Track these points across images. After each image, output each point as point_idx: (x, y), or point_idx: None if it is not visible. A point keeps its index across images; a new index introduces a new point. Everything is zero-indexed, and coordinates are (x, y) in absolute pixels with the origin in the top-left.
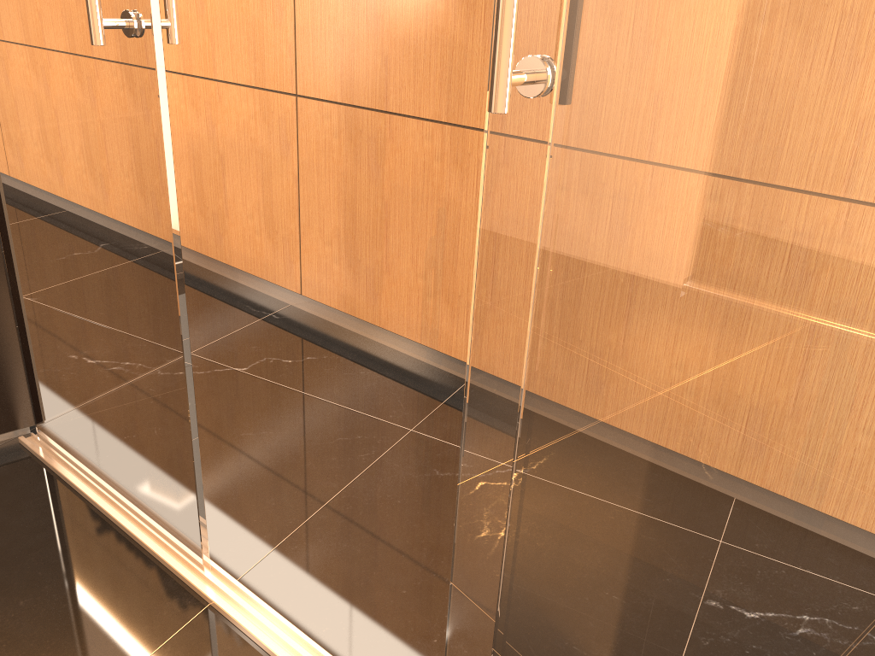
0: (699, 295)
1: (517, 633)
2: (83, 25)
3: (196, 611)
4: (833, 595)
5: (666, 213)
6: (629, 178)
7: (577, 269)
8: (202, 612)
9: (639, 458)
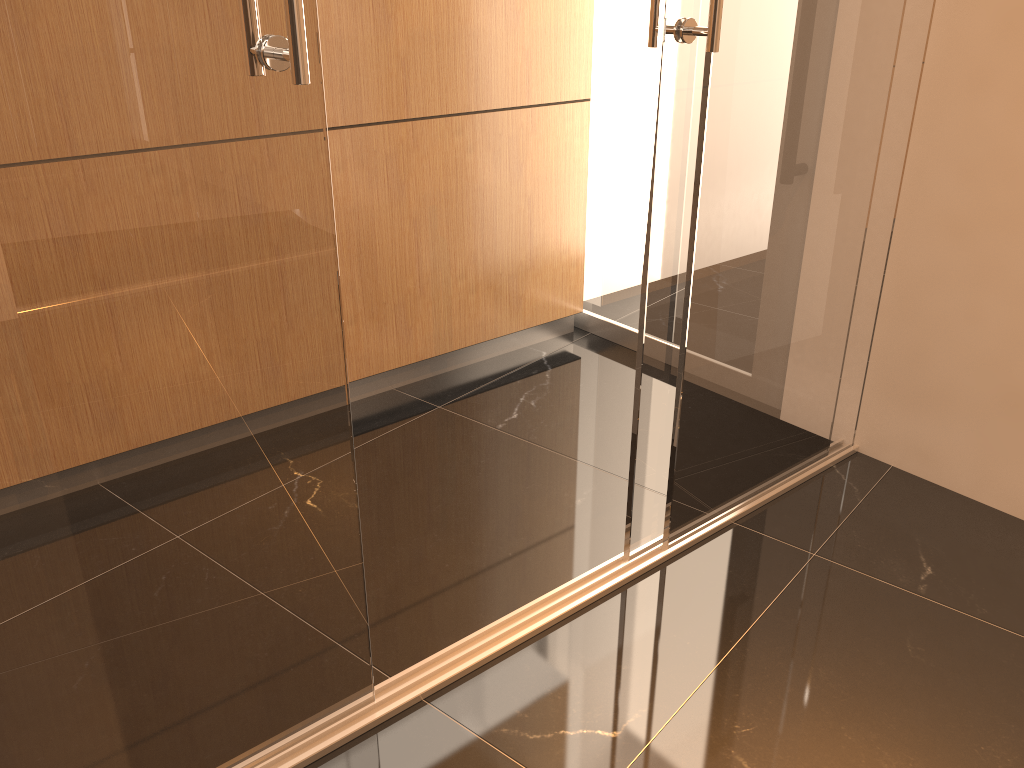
0: (765, 121)
1: (693, 385)
2: (151, 71)
3: (430, 710)
4: (801, 231)
5: (755, 86)
6: (743, 73)
7: (723, 133)
8: (434, 705)
9: (746, 221)
